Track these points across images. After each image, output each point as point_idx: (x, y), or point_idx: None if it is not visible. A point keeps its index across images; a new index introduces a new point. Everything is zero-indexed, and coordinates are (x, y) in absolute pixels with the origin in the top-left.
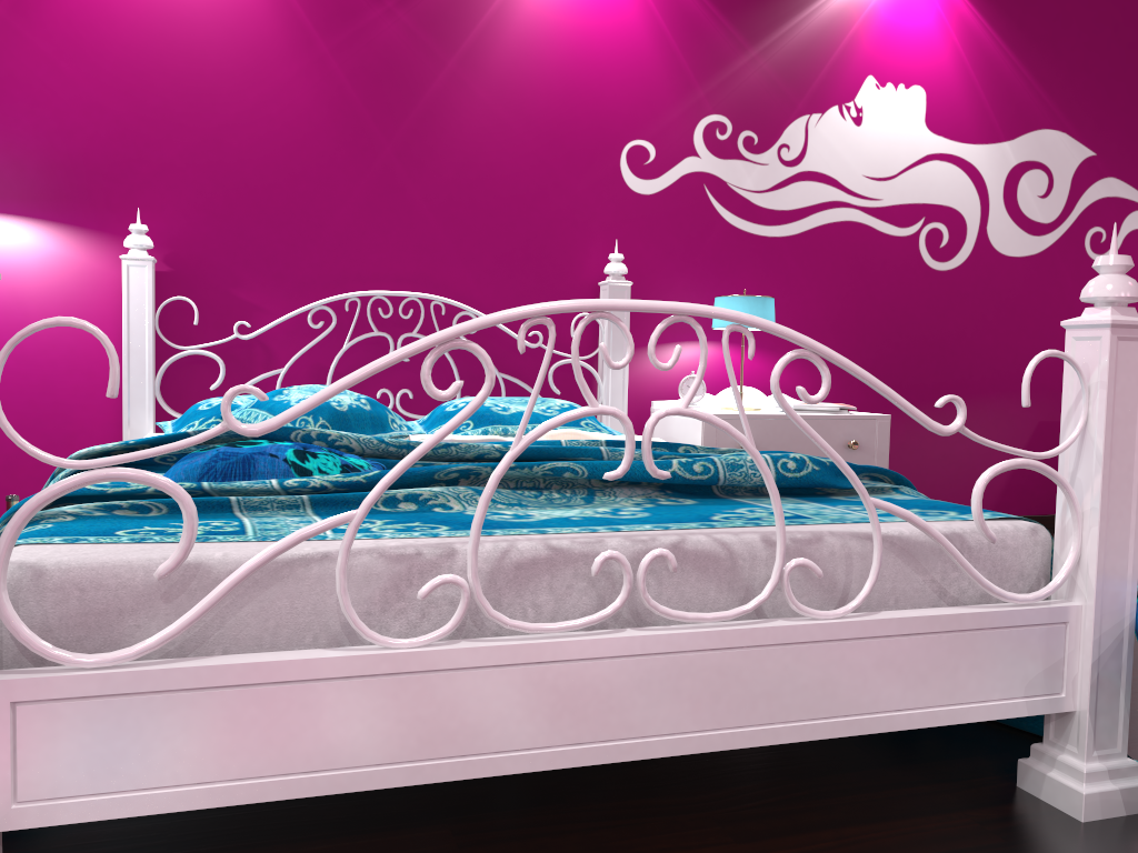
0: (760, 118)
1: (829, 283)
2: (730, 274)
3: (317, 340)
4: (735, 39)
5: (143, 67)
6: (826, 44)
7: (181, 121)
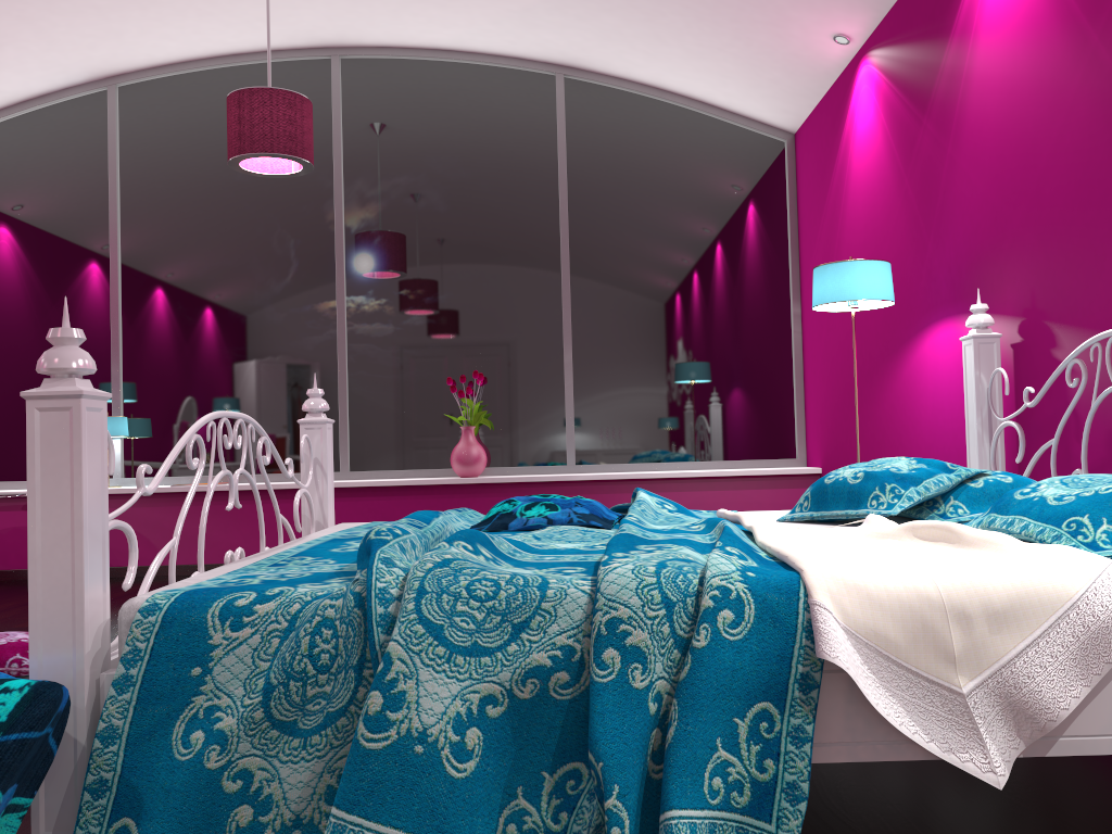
0: None
1: None
2: None
3: (1071, 402)
4: None
5: (1000, 148)
6: None
7: (1019, 187)
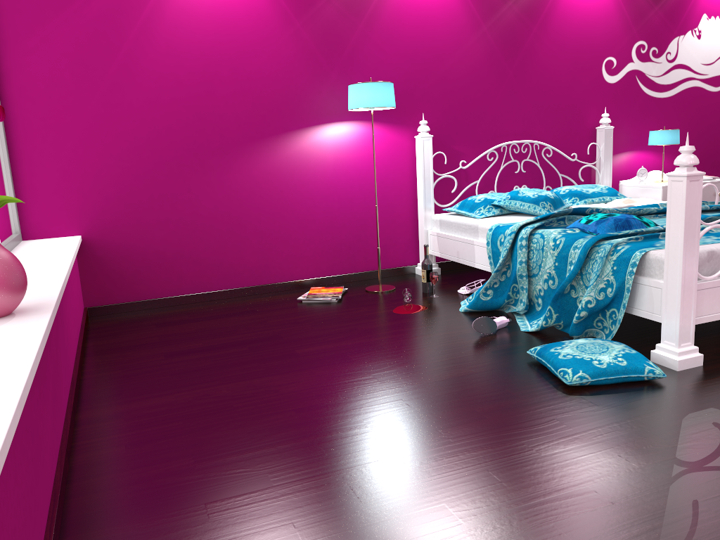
0: (658, 40)
1: (686, 117)
2: (646, 117)
3: (491, 166)
4: (648, 3)
5: (416, 46)
6: (686, 0)
7: (431, 70)
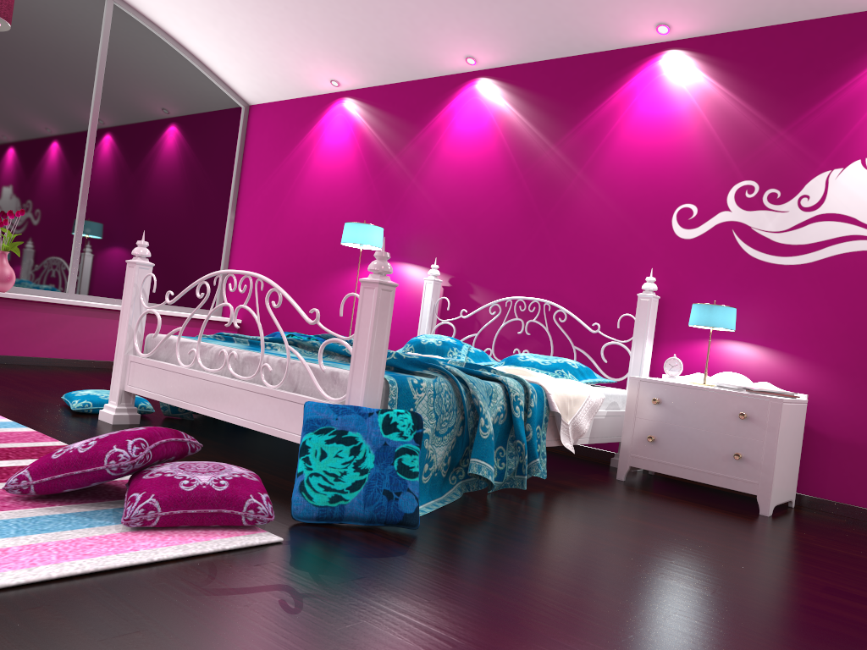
0: (784, 178)
1: (841, 301)
2: (748, 292)
3: (491, 320)
4: (766, 126)
5: (453, 196)
6: (851, 114)
7: (462, 218)
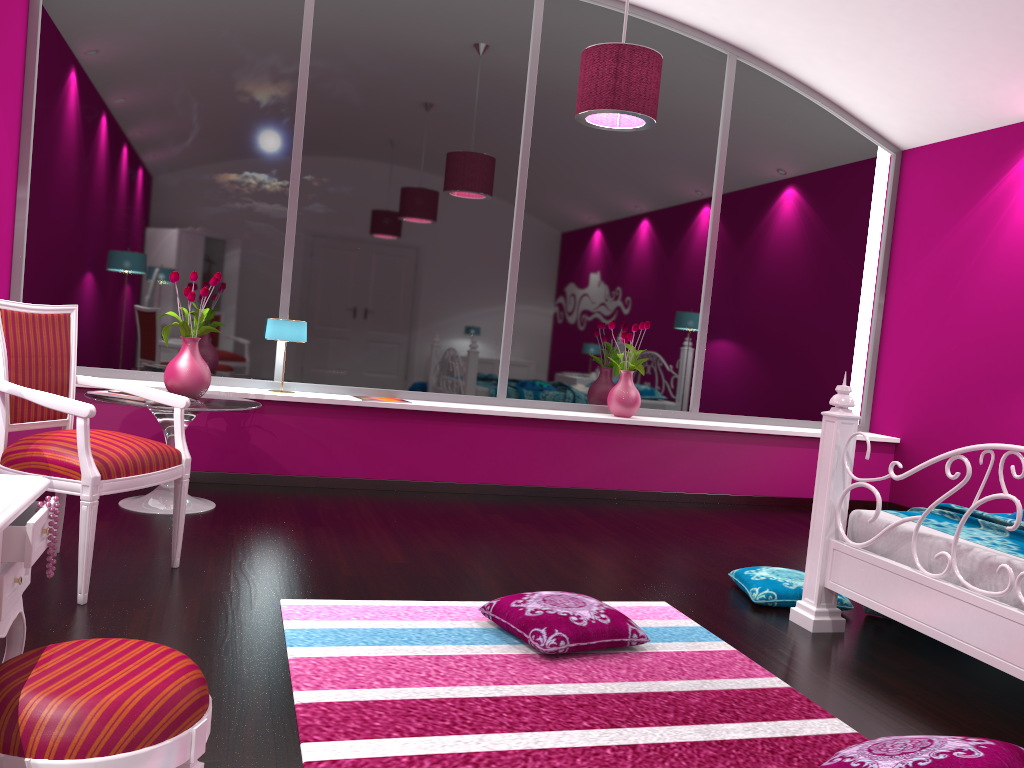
0: None
1: None
2: None
3: None
4: None
5: None
6: None
7: None
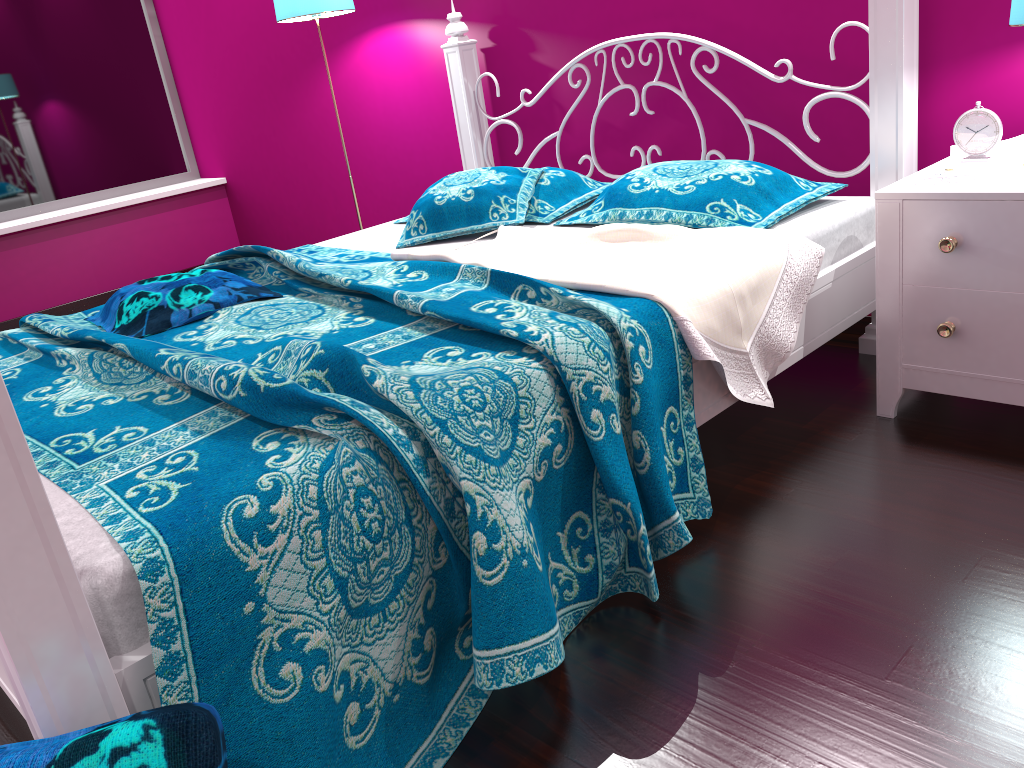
0: None
1: None
2: None
3: (577, 100)
4: None
5: None
6: None
7: None
